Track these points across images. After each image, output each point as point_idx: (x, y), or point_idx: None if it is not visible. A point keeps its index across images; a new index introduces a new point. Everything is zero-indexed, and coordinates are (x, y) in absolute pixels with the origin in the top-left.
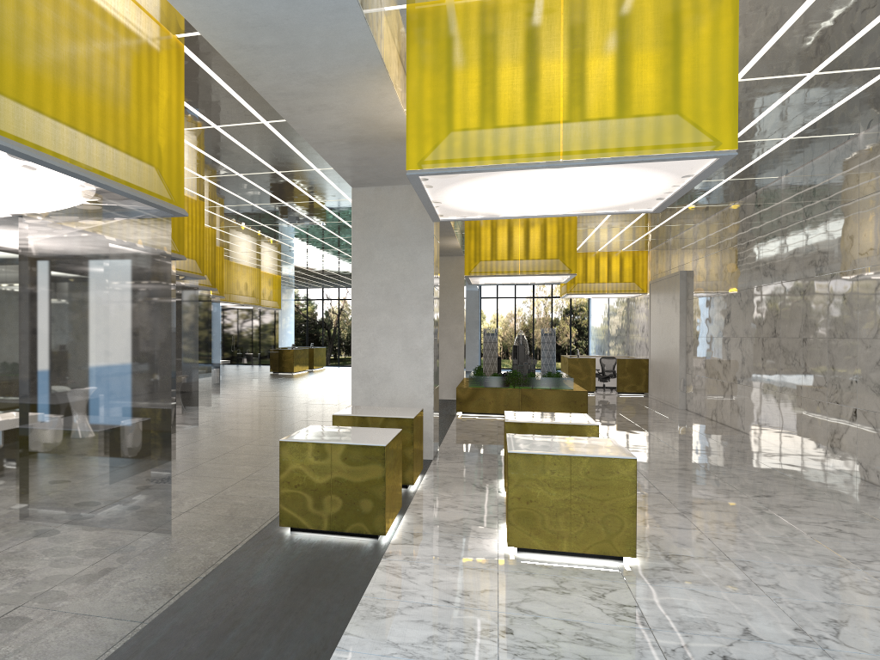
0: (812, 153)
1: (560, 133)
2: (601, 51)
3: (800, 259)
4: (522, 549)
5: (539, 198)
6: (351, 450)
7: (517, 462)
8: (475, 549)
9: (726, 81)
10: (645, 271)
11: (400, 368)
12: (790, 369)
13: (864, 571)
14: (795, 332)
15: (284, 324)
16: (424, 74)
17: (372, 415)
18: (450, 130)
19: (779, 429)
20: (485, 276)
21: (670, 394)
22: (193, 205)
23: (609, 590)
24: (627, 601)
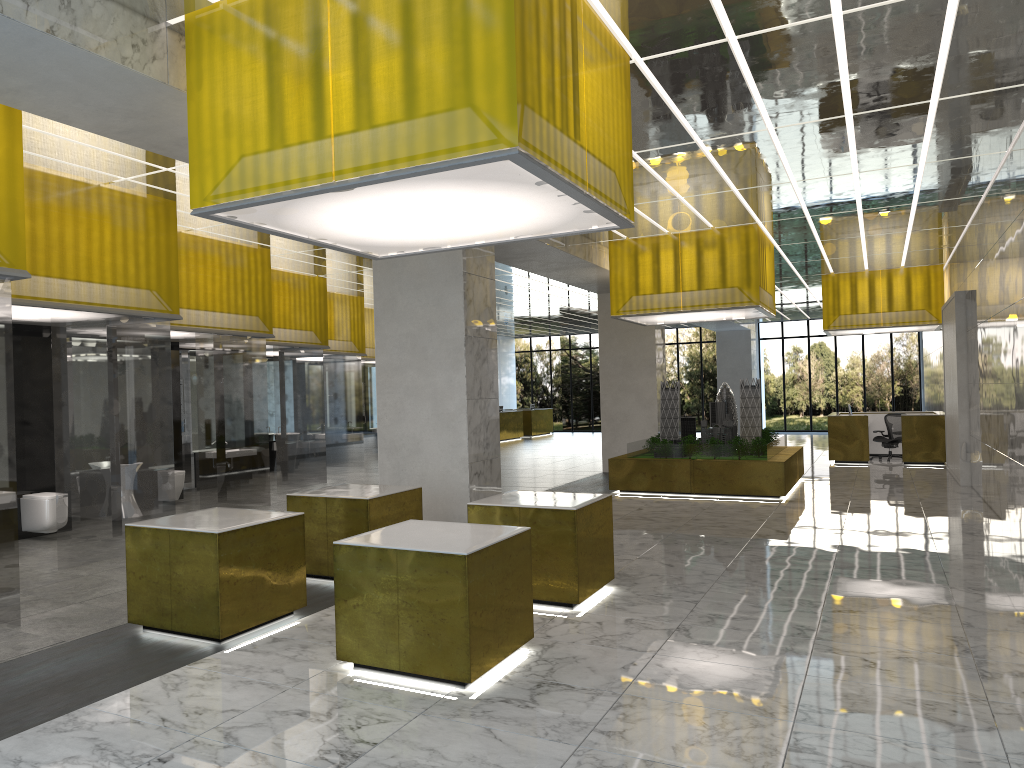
0: (1008, 115)
1: (333, 148)
2: (369, 41)
3: (1022, 269)
4: (359, 664)
5: (430, 225)
6: (187, 538)
7: (343, 556)
8: (312, 661)
9: (502, 58)
10: (941, 294)
11: (431, 437)
12: (1022, 429)
13: (796, 723)
14: (1023, 374)
15: (500, 382)
16: (202, 94)
17: (327, 495)
18: (228, 157)
19: (1020, 516)
20: (638, 315)
21: (956, 465)
22: (251, 254)
23: (379, 722)
24: (377, 736)
